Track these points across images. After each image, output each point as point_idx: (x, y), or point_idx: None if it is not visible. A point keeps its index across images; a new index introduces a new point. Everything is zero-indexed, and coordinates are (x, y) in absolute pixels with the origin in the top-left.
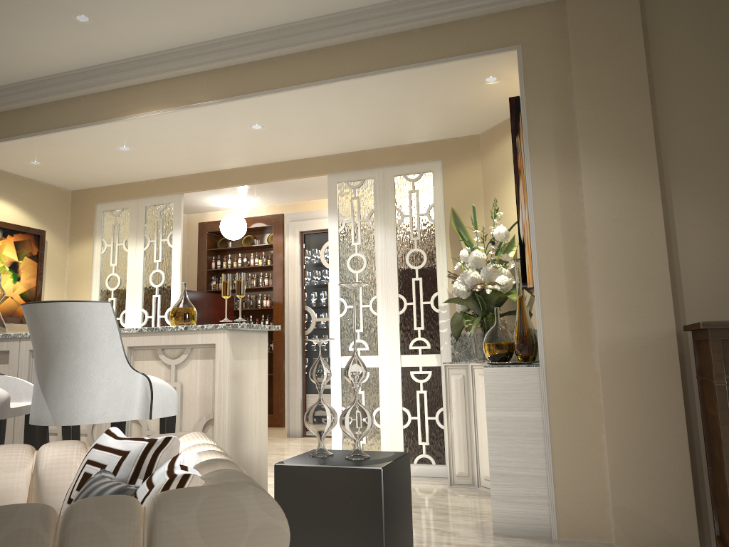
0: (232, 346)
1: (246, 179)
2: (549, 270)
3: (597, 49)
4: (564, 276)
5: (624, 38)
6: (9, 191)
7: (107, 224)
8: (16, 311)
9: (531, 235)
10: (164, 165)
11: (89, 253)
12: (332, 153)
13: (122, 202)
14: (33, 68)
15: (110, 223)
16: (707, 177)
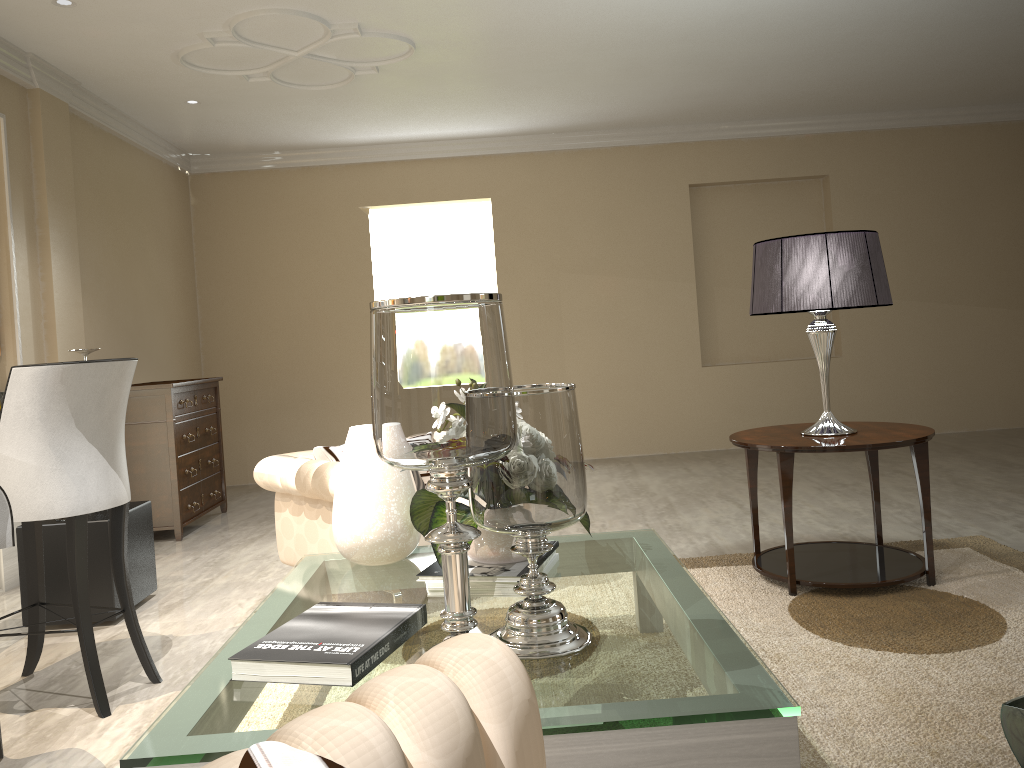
0: None
1: None
2: (26, 341)
3: (55, 153)
4: (33, 348)
5: (65, 152)
6: None
7: None
8: None
9: (17, 307)
10: None
11: None
12: None
13: None
14: None
15: None
16: (85, 279)
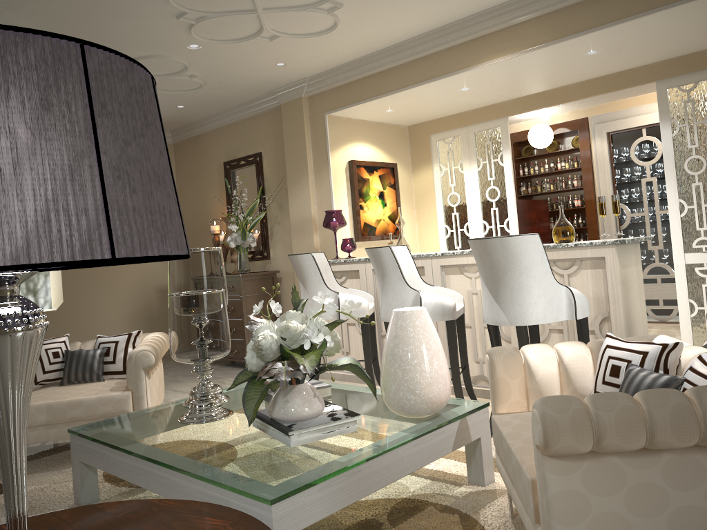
0: (619, 258)
1: (569, 96)
2: None
3: None
4: None
5: None
6: (369, 135)
7: (442, 151)
8: (387, 230)
9: None
10: (493, 96)
11: (430, 177)
12: (660, 60)
13: (452, 131)
14: (395, 37)
15: (444, 150)
16: None
